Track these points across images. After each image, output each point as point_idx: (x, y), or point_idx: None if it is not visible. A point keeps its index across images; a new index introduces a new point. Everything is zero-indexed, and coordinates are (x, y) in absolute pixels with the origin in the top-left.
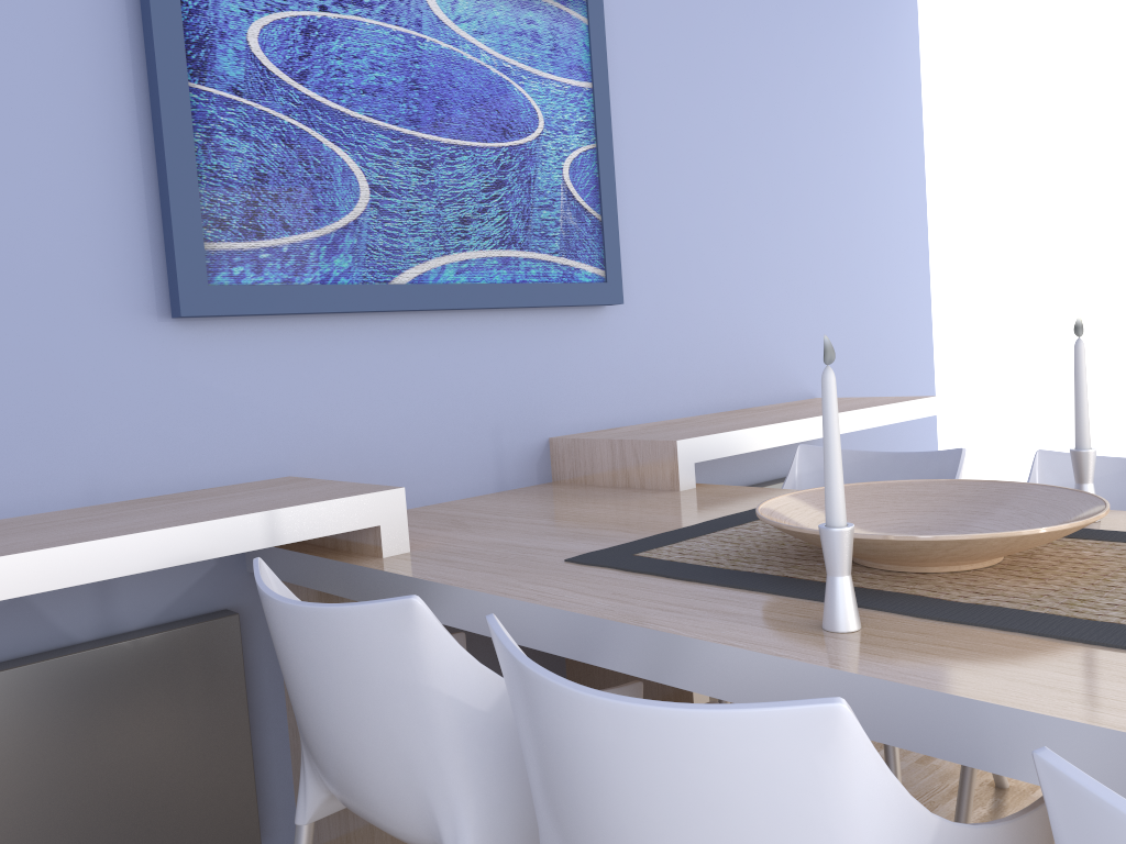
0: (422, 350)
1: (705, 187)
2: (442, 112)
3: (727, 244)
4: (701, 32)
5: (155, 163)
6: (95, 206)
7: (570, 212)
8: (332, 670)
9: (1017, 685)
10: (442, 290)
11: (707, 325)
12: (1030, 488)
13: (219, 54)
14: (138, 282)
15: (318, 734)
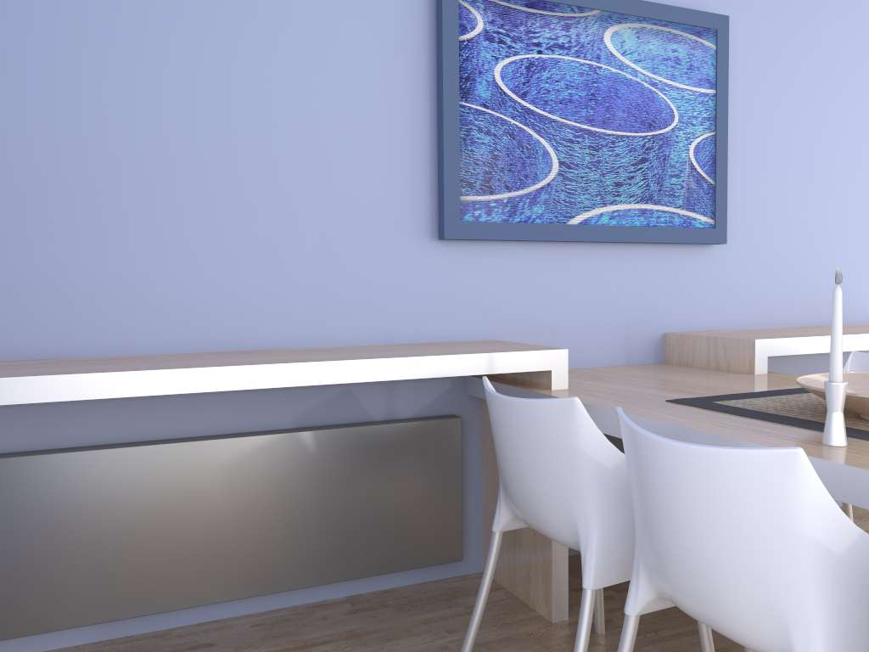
0: (583, 267)
1: (799, 161)
2: (609, 114)
3: (814, 203)
4: (805, 48)
5: (436, 148)
6: (403, 173)
7: (691, 179)
8: (525, 436)
9: None
10: (599, 229)
11: (792, 262)
12: None
13: (477, 84)
14: (421, 218)
15: (513, 474)
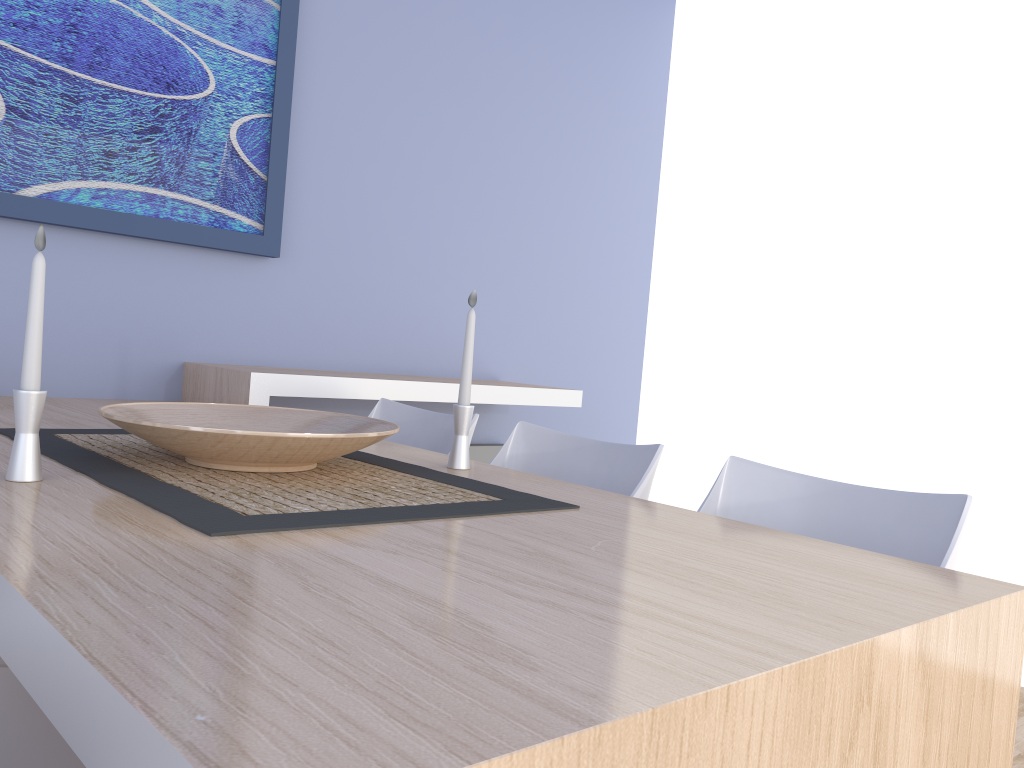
0: (52, 260)
1: (401, 174)
2: (100, 57)
3: (418, 228)
4: (418, 40)
5: None
6: None
7: (231, 168)
8: None
9: (7, 515)
10: (72, 210)
11: (383, 295)
12: (386, 426)
13: None
14: None
15: None
